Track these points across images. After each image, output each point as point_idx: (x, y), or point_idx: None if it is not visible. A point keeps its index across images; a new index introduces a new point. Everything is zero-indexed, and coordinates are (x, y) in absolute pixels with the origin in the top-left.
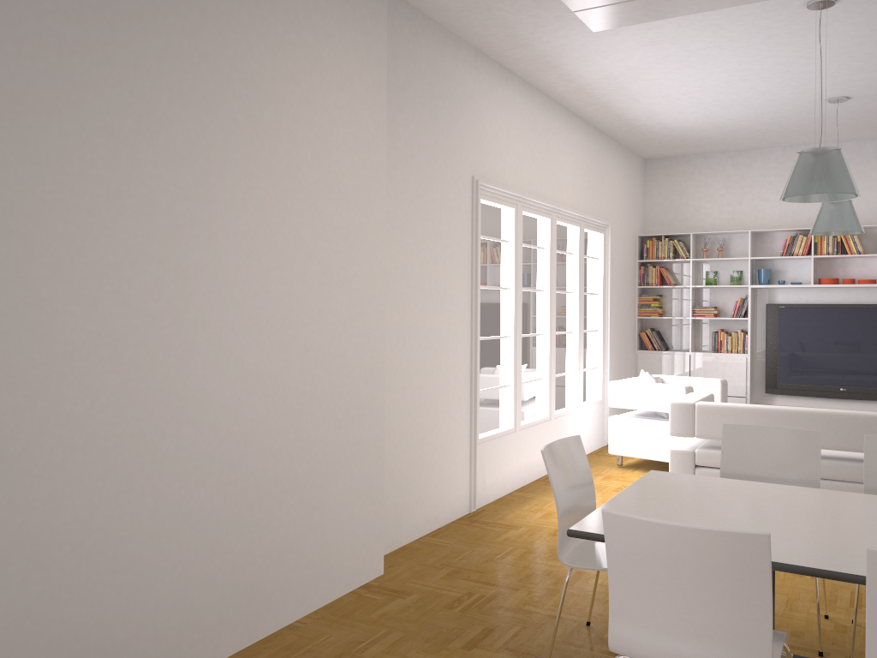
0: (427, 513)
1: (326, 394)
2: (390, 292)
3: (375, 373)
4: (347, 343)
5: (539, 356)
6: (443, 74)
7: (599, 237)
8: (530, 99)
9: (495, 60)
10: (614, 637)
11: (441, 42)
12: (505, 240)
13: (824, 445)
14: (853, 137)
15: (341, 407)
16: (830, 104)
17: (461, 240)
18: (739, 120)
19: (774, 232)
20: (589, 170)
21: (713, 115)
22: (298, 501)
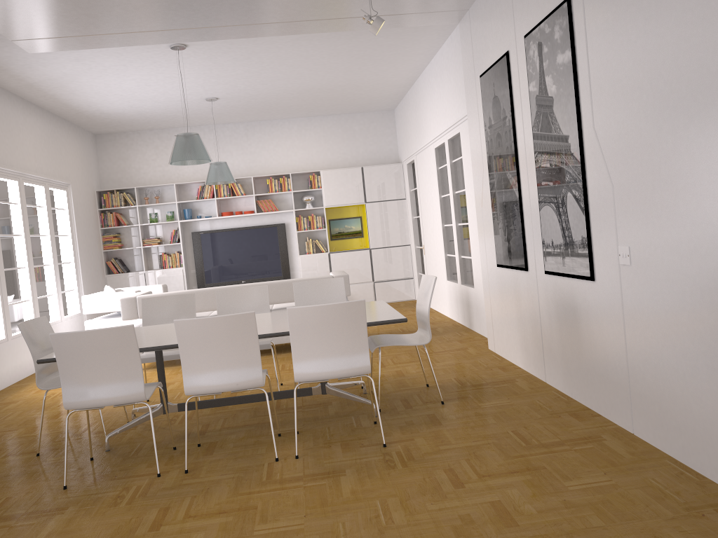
0: None
1: None
2: None
3: None
4: None
5: (22, 284)
6: None
7: (63, 193)
8: None
9: None
10: (66, 400)
11: None
12: None
13: (214, 308)
14: (231, 121)
15: None
16: (208, 101)
17: None
18: (154, 109)
19: (191, 184)
20: (48, 143)
21: (136, 105)
22: None
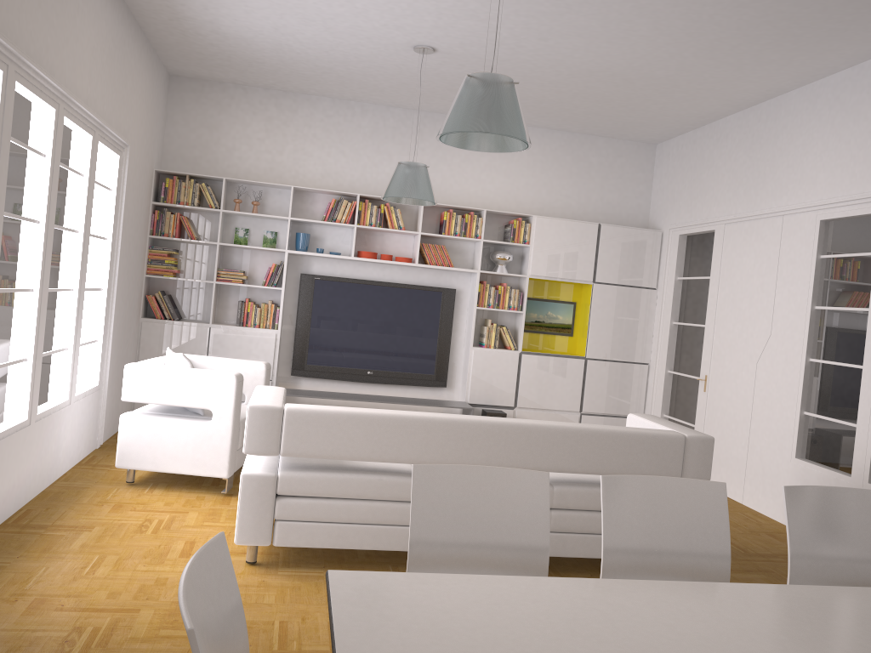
0: None
1: None
2: None
3: None
4: None
5: (21, 325)
6: None
7: (114, 160)
8: None
9: None
10: None
11: None
12: None
13: (442, 460)
14: (404, 104)
15: None
16: (413, 53)
17: None
18: (309, 47)
19: (316, 193)
20: (112, 58)
21: (285, 29)
22: None
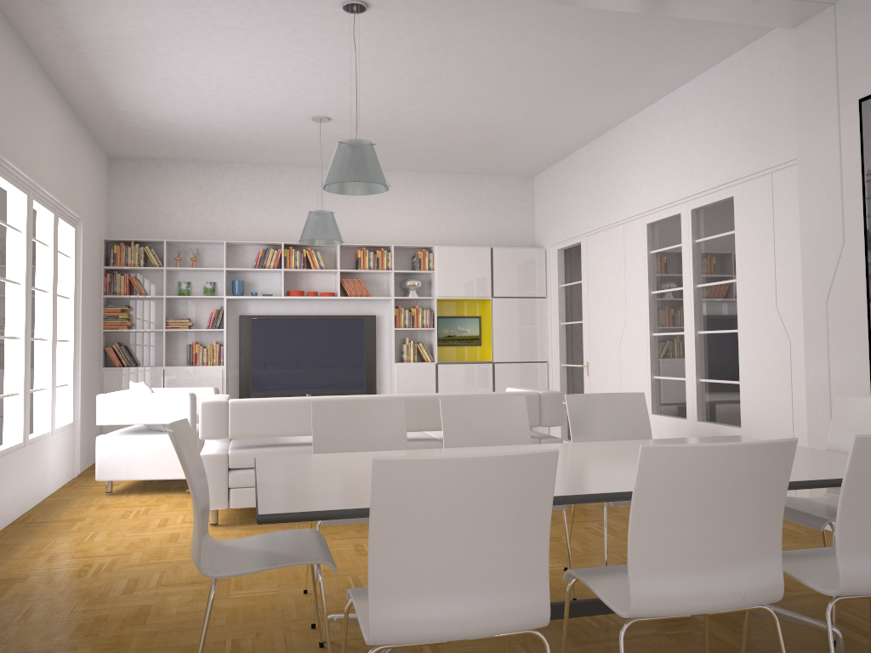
0: None
1: None
2: None
3: None
4: None
5: (13, 366)
6: None
7: (70, 232)
8: (10, 40)
9: None
10: (378, 624)
11: None
12: None
13: None
14: (314, 163)
15: None
16: (312, 122)
17: None
18: (227, 125)
19: (246, 245)
20: (64, 150)
21: (205, 113)
22: None
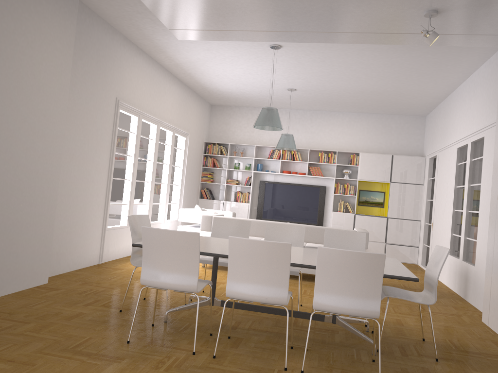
0: (75, 260)
1: (26, 189)
2: (66, 147)
3: (53, 183)
4: (40, 166)
5: (145, 193)
6: (105, 46)
7: (183, 139)
8: (151, 65)
9: (134, 43)
10: (142, 278)
11: (106, 30)
12: (131, 132)
13: (263, 235)
14: (302, 108)
15: (33, 196)
16: (289, 91)
17: (107, 127)
18: (252, 92)
19: (266, 147)
20: (180, 105)
21: (240, 88)
22: (5, 238)
